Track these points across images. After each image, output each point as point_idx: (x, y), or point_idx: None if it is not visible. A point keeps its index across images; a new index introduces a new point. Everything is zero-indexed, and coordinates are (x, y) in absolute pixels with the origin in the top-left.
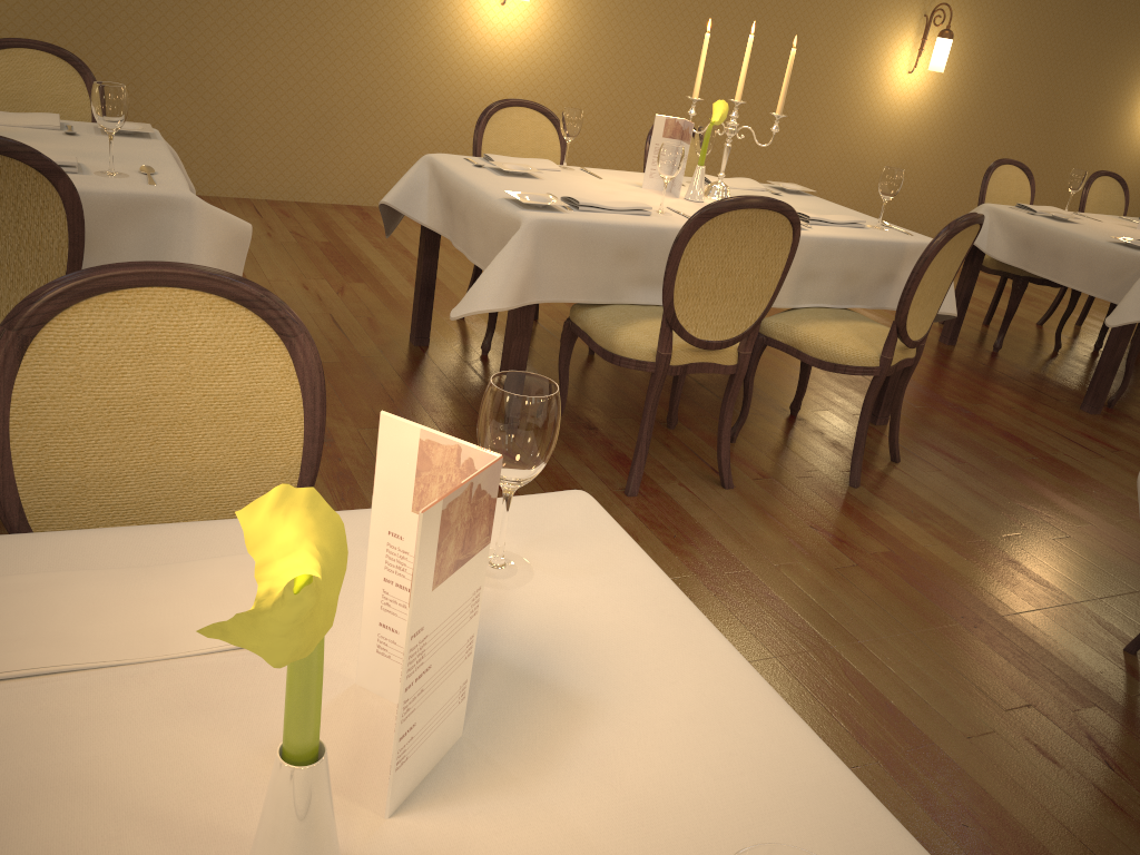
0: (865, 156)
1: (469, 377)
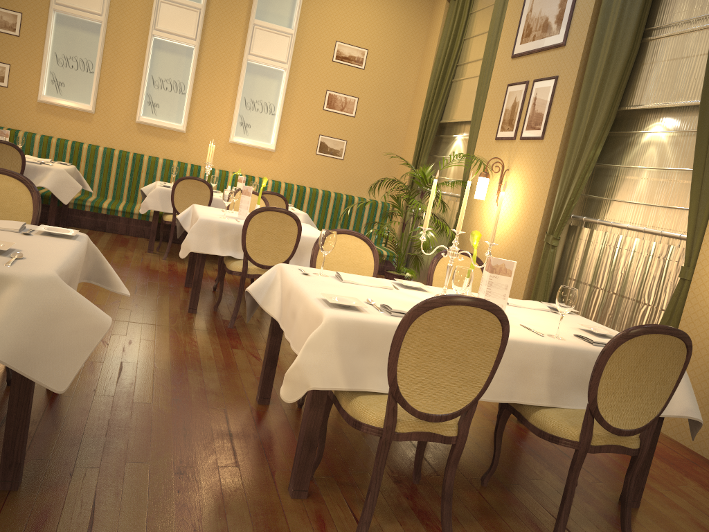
0: None
1: None
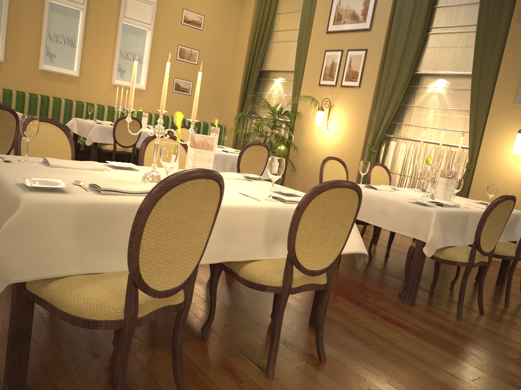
0: None
1: (267, 301)
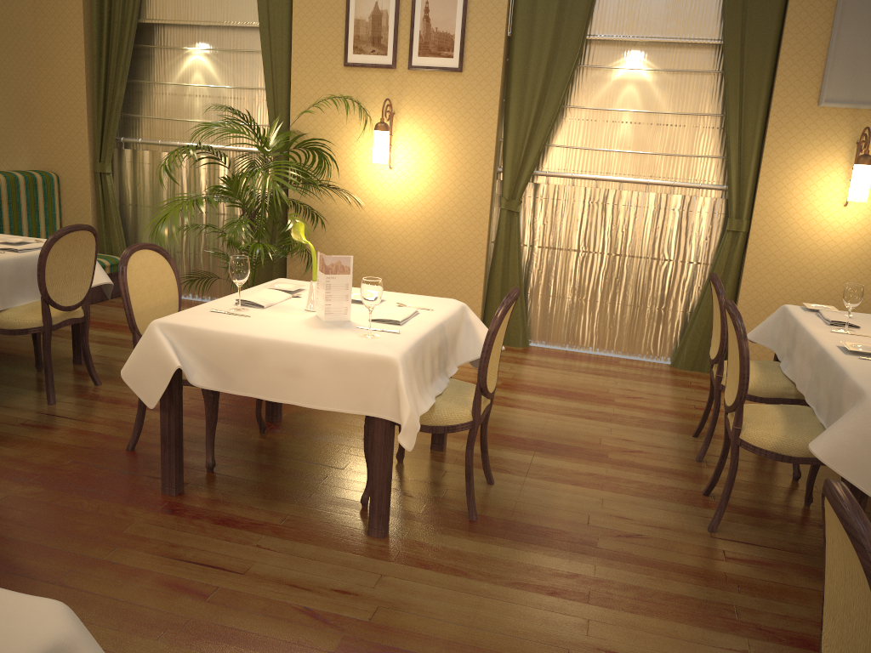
0: None
1: None
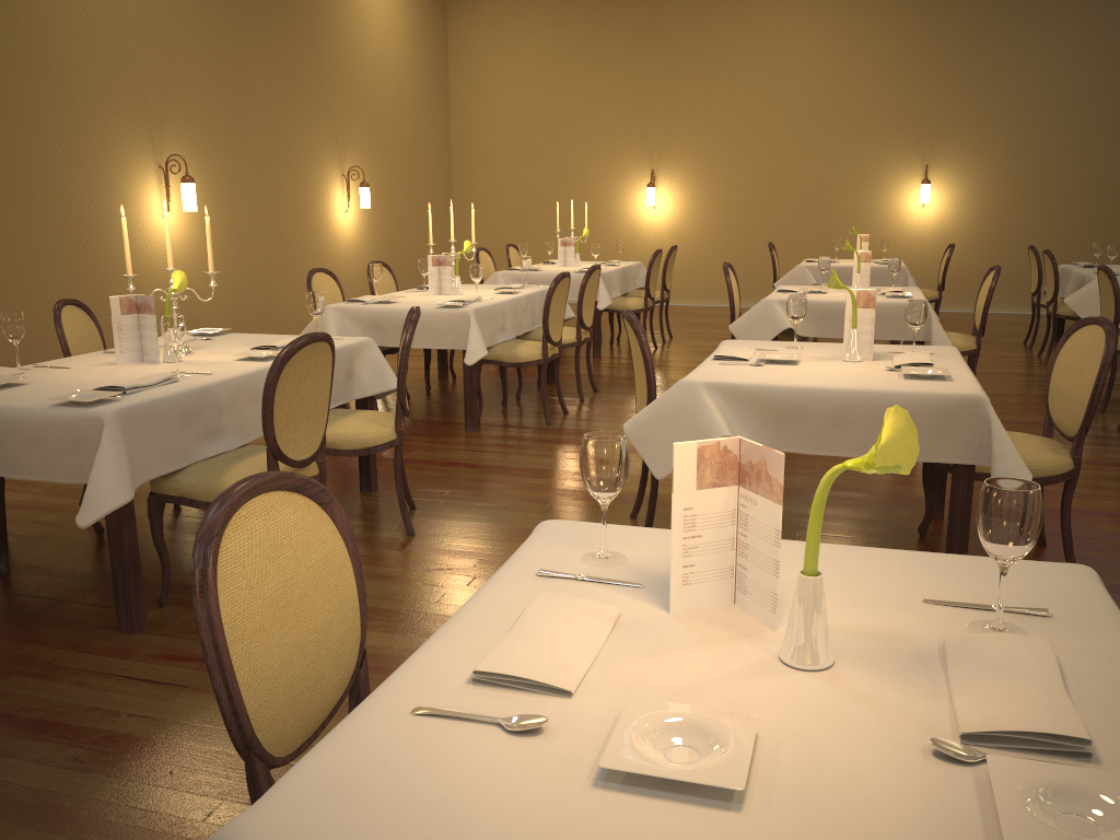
0: (155, 296)
1: (23, 602)
